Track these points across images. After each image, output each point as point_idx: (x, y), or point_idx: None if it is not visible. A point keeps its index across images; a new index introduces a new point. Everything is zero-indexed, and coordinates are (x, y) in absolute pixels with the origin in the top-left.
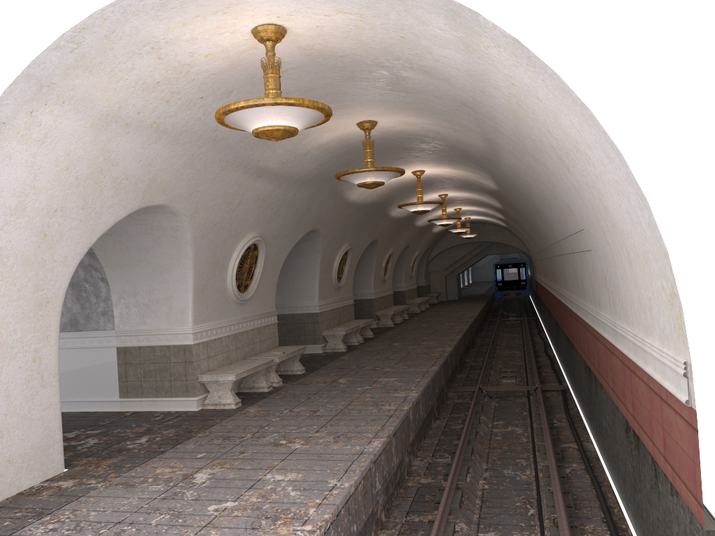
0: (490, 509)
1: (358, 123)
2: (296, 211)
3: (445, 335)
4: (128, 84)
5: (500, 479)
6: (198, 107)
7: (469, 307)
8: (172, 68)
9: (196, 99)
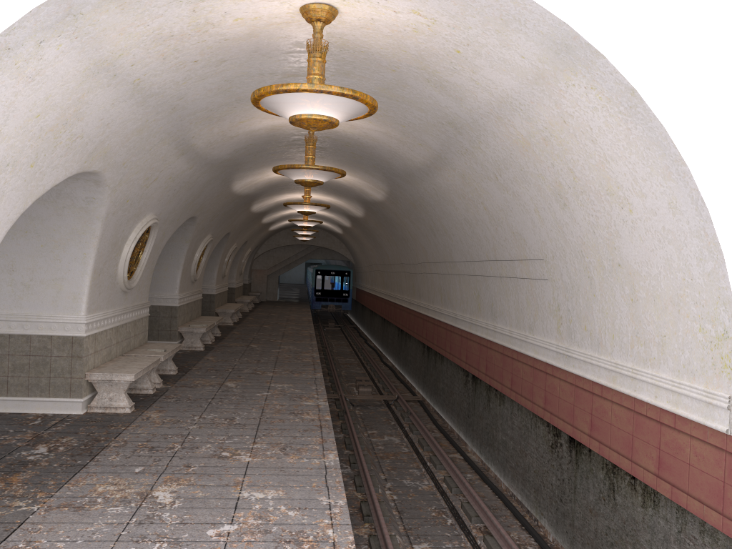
0: (411, 520)
1: None
2: (190, 195)
3: (299, 339)
4: (145, 31)
5: (404, 489)
6: (185, 71)
7: (297, 310)
8: (196, 24)
9: (190, 62)
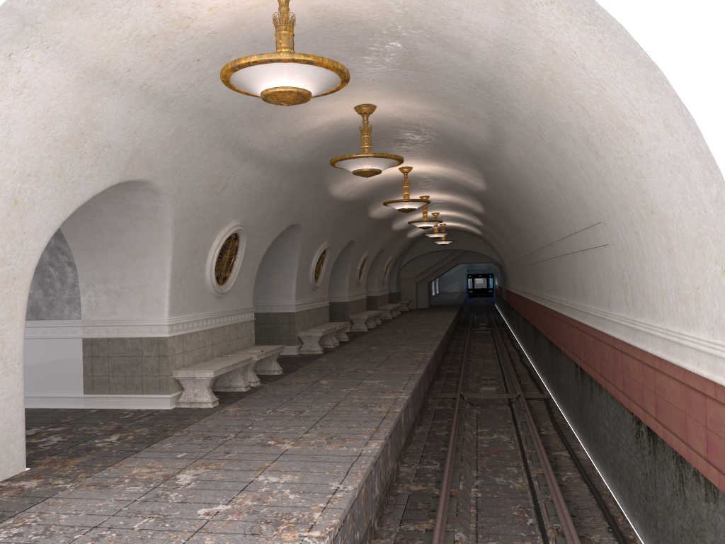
0: (487, 518)
1: (356, 106)
2: (279, 202)
3: (423, 340)
4: (121, 33)
5: (492, 487)
6: (193, 71)
7: (441, 315)
8: (171, 20)
9: (192, 61)
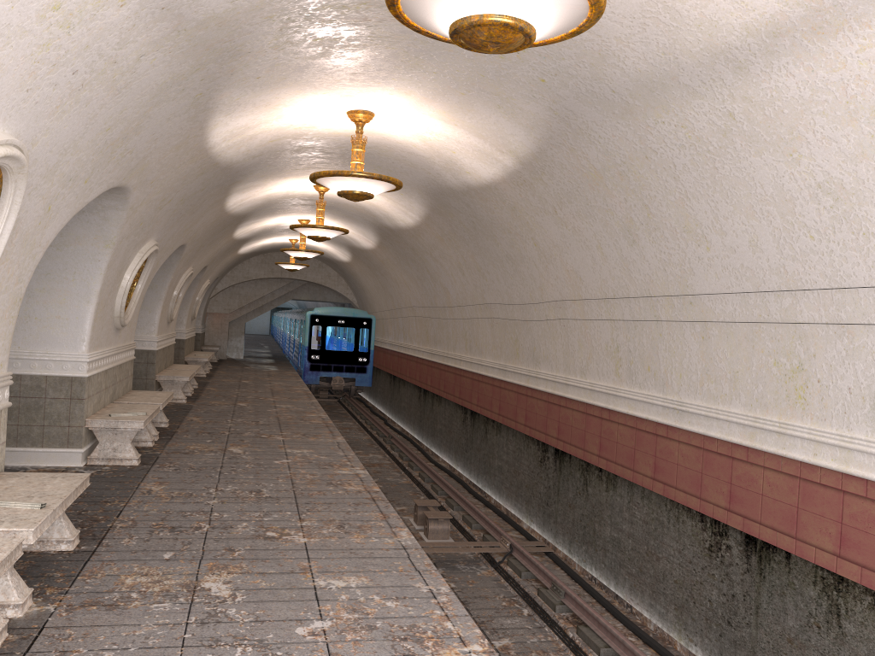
0: None
1: None
2: (117, 117)
3: (311, 433)
4: None
5: None
6: None
7: (279, 375)
8: None
9: None
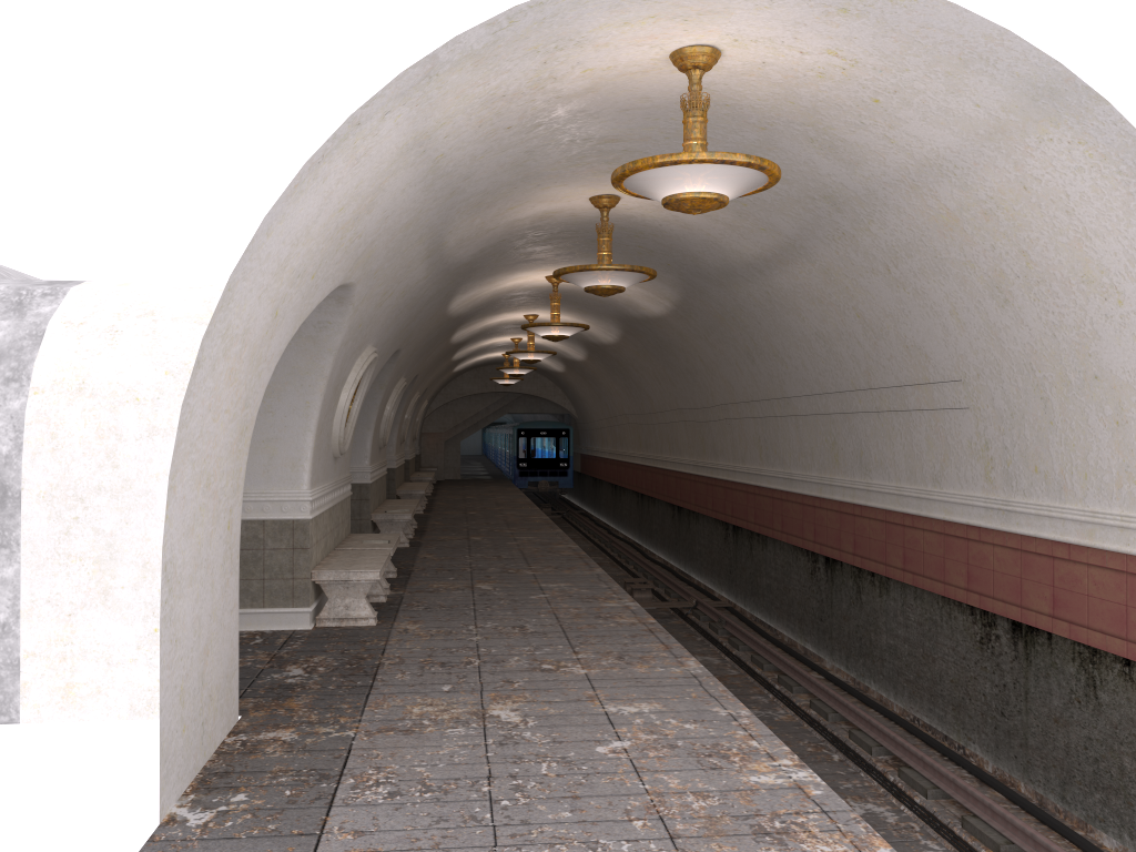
0: None
1: (596, 196)
2: (408, 318)
3: (534, 528)
4: (481, 91)
5: None
6: (490, 141)
7: (501, 490)
8: (536, 80)
9: (502, 128)
